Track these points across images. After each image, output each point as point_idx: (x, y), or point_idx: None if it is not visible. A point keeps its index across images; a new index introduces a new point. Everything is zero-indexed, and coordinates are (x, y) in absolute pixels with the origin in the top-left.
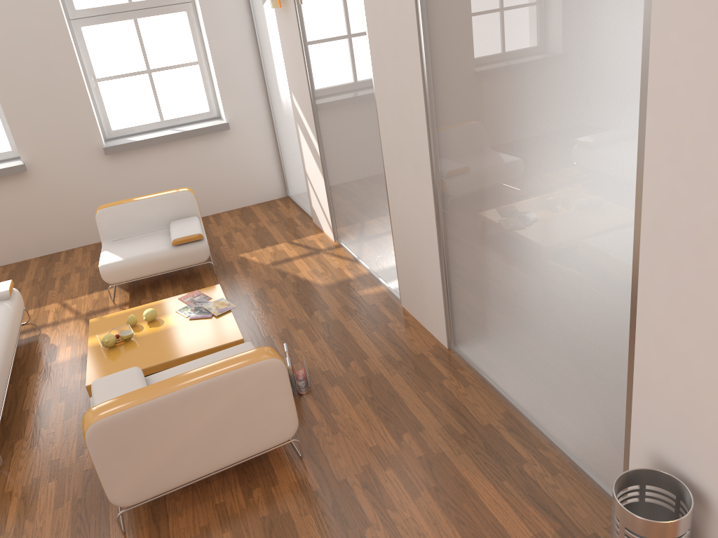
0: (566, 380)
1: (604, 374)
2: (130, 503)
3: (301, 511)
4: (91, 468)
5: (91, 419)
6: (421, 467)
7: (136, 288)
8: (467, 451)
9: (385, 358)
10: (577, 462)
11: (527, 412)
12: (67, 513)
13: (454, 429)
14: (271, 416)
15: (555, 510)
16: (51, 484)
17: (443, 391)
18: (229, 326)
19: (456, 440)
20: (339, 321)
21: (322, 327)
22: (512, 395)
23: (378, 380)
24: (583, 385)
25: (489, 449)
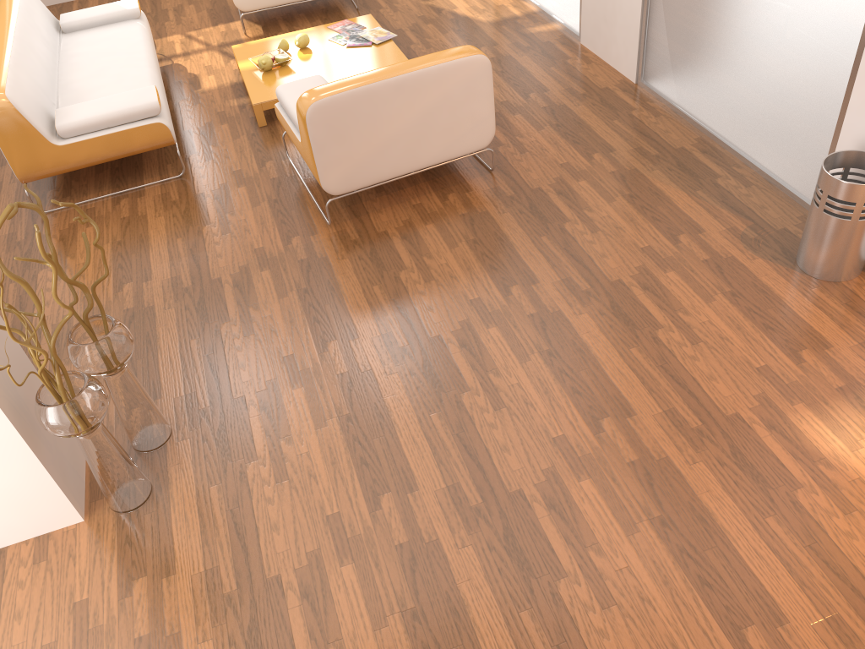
0: (778, 88)
1: (826, 70)
2: (339, 192)
3: (498, 210)
4: (277, 177)
5: (311, 99)
6: (614, 180)
7: (267, 22)
8: (660, 168)
9: (567, 91)
10: (772, 176)
11: (723, 135)
12: (267, 210)
13: (645, 151)
14: (471, 119)
15: (747, 212)
16: (241, 189)
17: (632, 120)
18: (394, 54)
19: (649, 160)
20: (511, 57)
21: (493, 62)
22: (708, 121)
23: (561, 110)
24: (797, 89)
25: (682, 167)
